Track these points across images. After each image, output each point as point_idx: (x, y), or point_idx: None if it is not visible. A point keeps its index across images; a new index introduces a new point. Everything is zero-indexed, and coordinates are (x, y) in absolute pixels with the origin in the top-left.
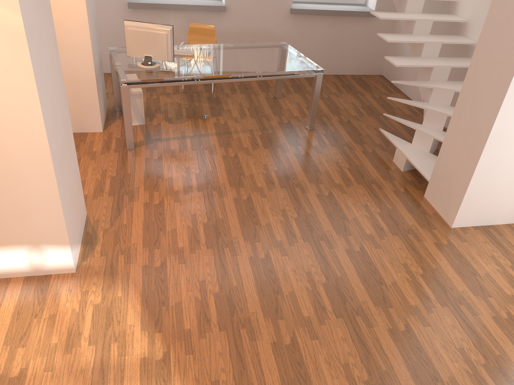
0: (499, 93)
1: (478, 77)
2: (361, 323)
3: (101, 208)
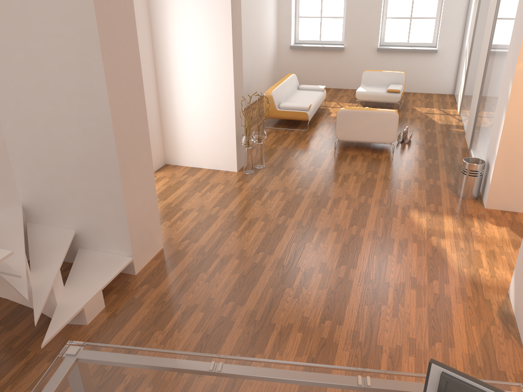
0: (144, 129)
1: (125, 136)
2: (304, 222)
3: (508, 353)
